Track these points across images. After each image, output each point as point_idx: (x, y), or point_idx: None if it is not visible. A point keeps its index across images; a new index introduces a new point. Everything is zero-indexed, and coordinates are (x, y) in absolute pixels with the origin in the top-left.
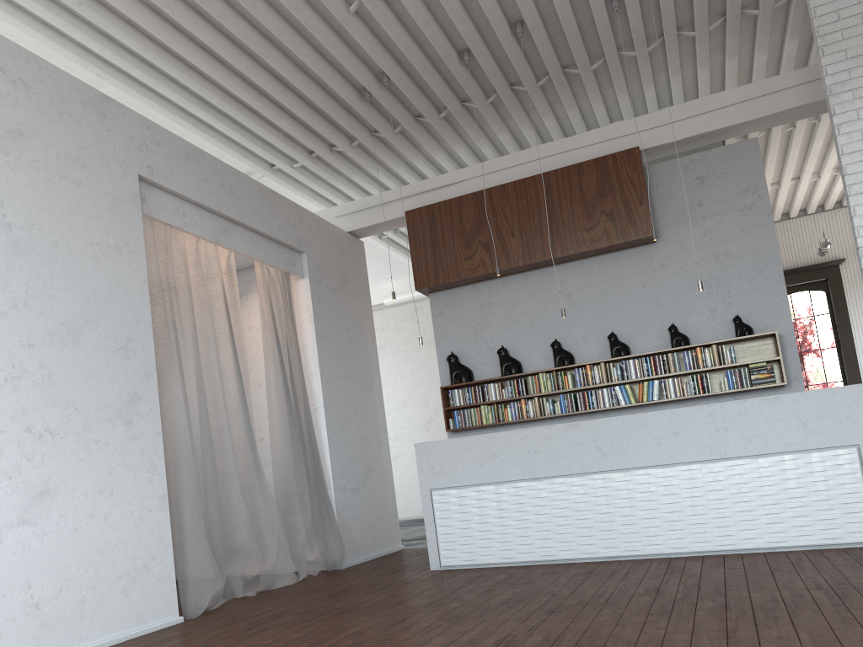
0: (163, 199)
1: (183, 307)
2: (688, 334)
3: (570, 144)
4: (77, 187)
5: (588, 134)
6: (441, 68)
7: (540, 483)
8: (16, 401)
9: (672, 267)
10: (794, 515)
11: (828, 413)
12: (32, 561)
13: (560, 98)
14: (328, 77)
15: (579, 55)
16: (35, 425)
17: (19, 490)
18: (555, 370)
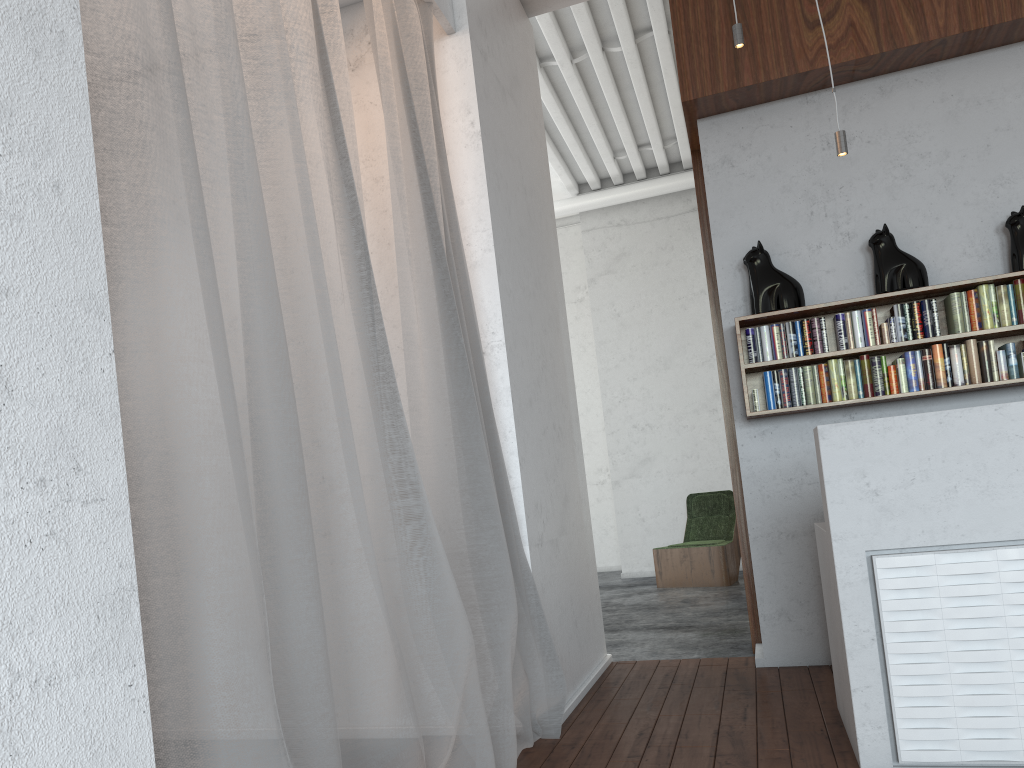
0: None
1: None
2: None
3: None
4: None
5: None
6: None
7: None
8: None
9: None
10: None
11: None
12: None
13: None
14: None
15: None
16: None
17: None
18: (1023, 277)
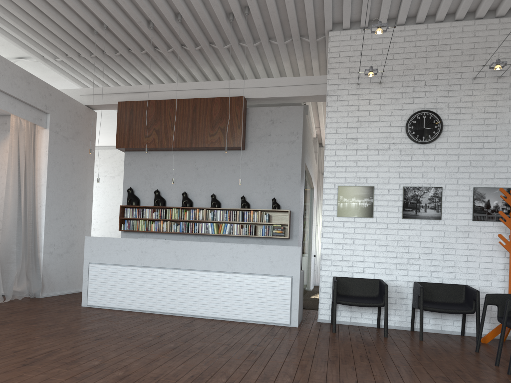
0: None
1: None
2: (250, 202)
3: (213, 85)
4: None
5: (222, 82)
6: (139, 27)
7: (144, 269)
8: None
9: (250, 165)
10: (258, 306)
11: (283, 258)
12: None
13: (210, 58)
14: (68, 16)
15: (215, 39)
16: None
17: None
18: (181, 208)
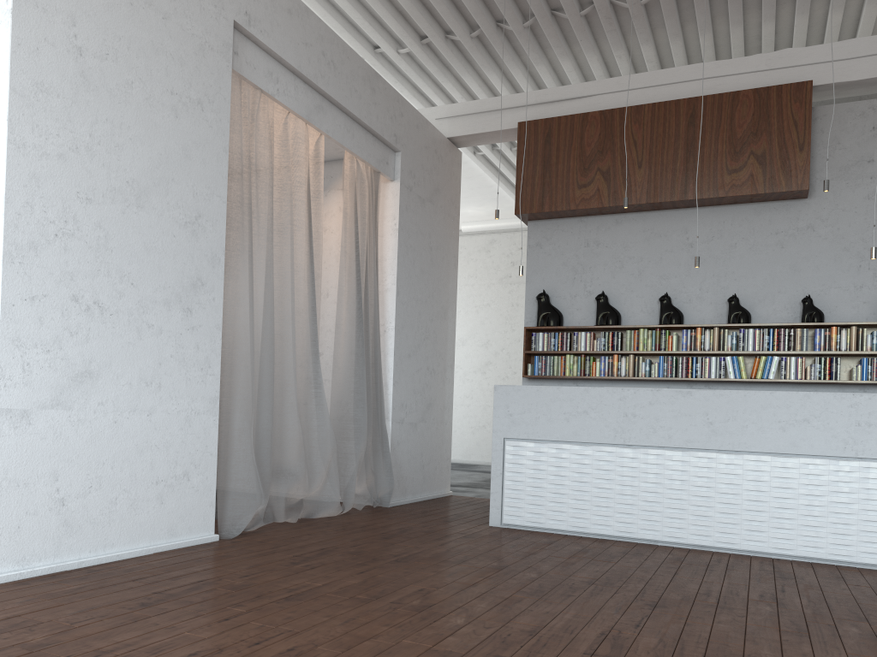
0: (256, 57)
1: (262, 188)
2: (823, 309)
3: (728, 68)
4: (164, 20)
5: (751, 59)
6: None
7: (633, 452)
8: (65, 263)
9: (820, 230)
10: None
11: None
12: (62, 450)
13: (728, 9)
14: None
15: None
16: (83, 295)
17: (57, 367)
18: (660, 328)
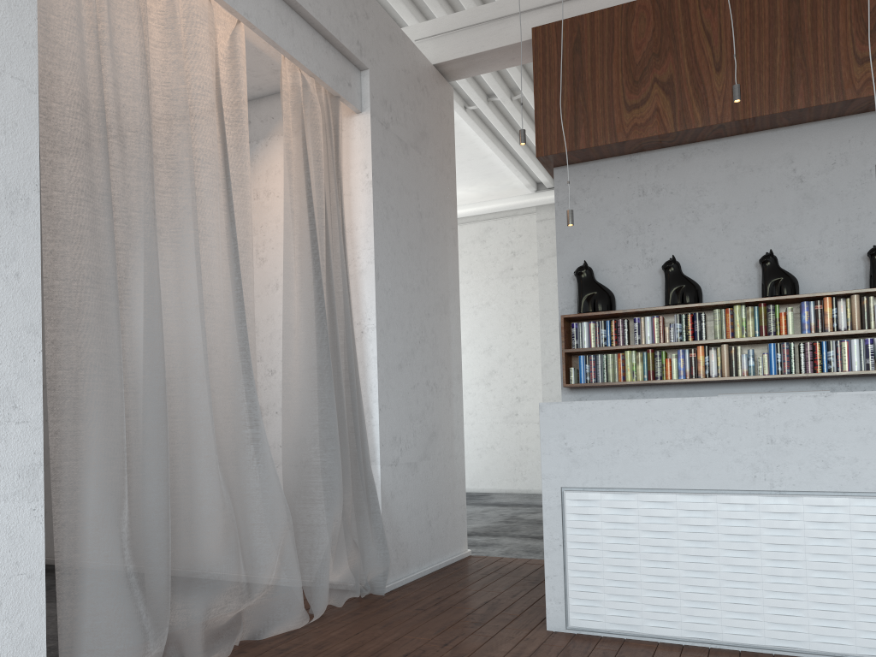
0: None
1: (127, 89)
2: None
3: None
4: None
5: None
6: None
7: (789, 503)
8: None
9: None
10: None
11: None
12: None
13: None
14: None
15: None
16: None
17: None
18: (765, 302)
